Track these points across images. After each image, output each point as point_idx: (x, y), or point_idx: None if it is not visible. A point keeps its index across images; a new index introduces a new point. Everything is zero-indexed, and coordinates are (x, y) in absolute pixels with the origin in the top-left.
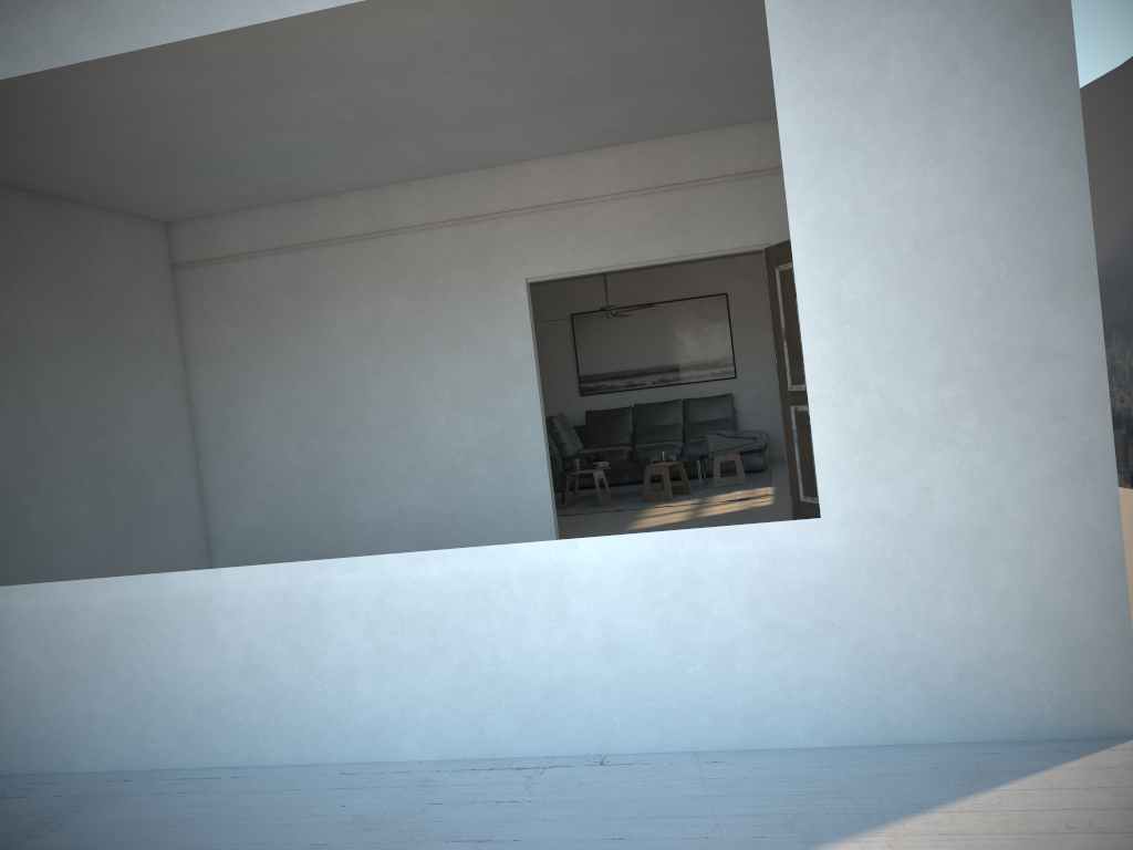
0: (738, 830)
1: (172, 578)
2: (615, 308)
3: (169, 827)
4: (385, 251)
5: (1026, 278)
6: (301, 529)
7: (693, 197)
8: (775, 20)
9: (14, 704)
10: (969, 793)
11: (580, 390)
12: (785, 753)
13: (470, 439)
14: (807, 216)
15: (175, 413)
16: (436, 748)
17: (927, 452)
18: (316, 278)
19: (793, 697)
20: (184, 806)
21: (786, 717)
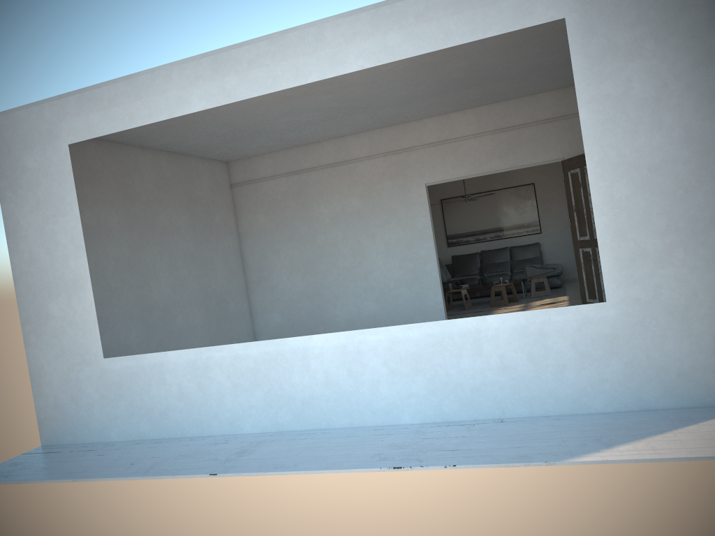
0: (573, 442)
1: (288, 340)
2: (470, 195)
3: (303, 450)
4: (346, 172)
5: (705, 183)
6: (304, 325)
7: (518, 134)
8: (576, 66)
9: (214, 402)
10: (683, 426)
11: (447, 243)
12: (592, 414)
13: (397, 273)
14: (594, 158)
15: (236, 264)
16: (419, 417)
17: (658, 268)
18: (309, 188)
19: (595, 388)
20: (305, 443)
21: (591, 398)
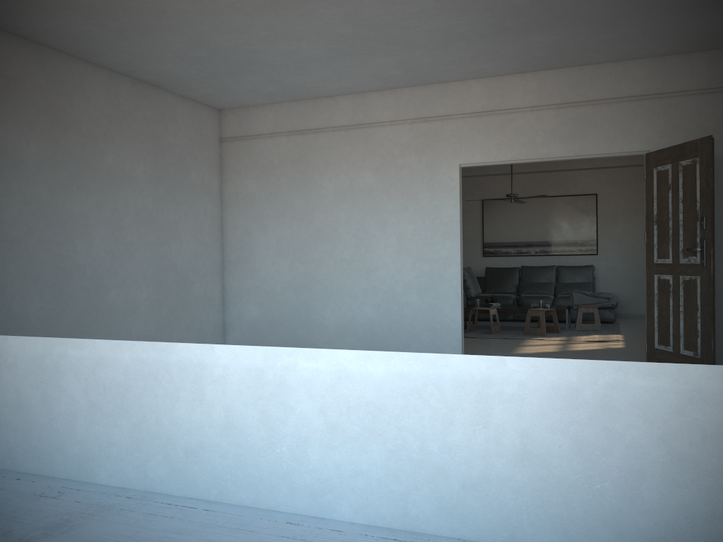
0: None
1: (177, 347)
2: (517, 195)
3: None
4: (362, 138)
5: None
6: (285, 325)
7: (592, 112)
8: None
9: (61, 426)
10: None
11: (483, 252)
12: None
13: (407, 275)
14: None
15: (211, 237)
16: (365, 515)
17: None
18: (313, 154)
19: (696, 528)
20: (163, 529)
21: None
